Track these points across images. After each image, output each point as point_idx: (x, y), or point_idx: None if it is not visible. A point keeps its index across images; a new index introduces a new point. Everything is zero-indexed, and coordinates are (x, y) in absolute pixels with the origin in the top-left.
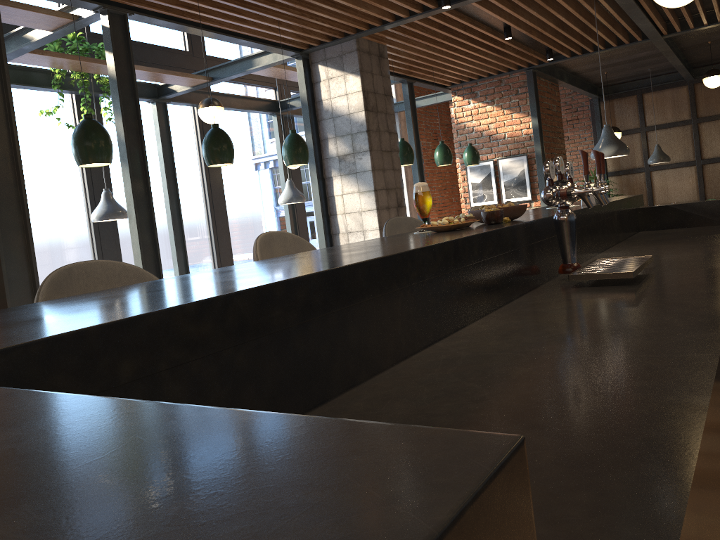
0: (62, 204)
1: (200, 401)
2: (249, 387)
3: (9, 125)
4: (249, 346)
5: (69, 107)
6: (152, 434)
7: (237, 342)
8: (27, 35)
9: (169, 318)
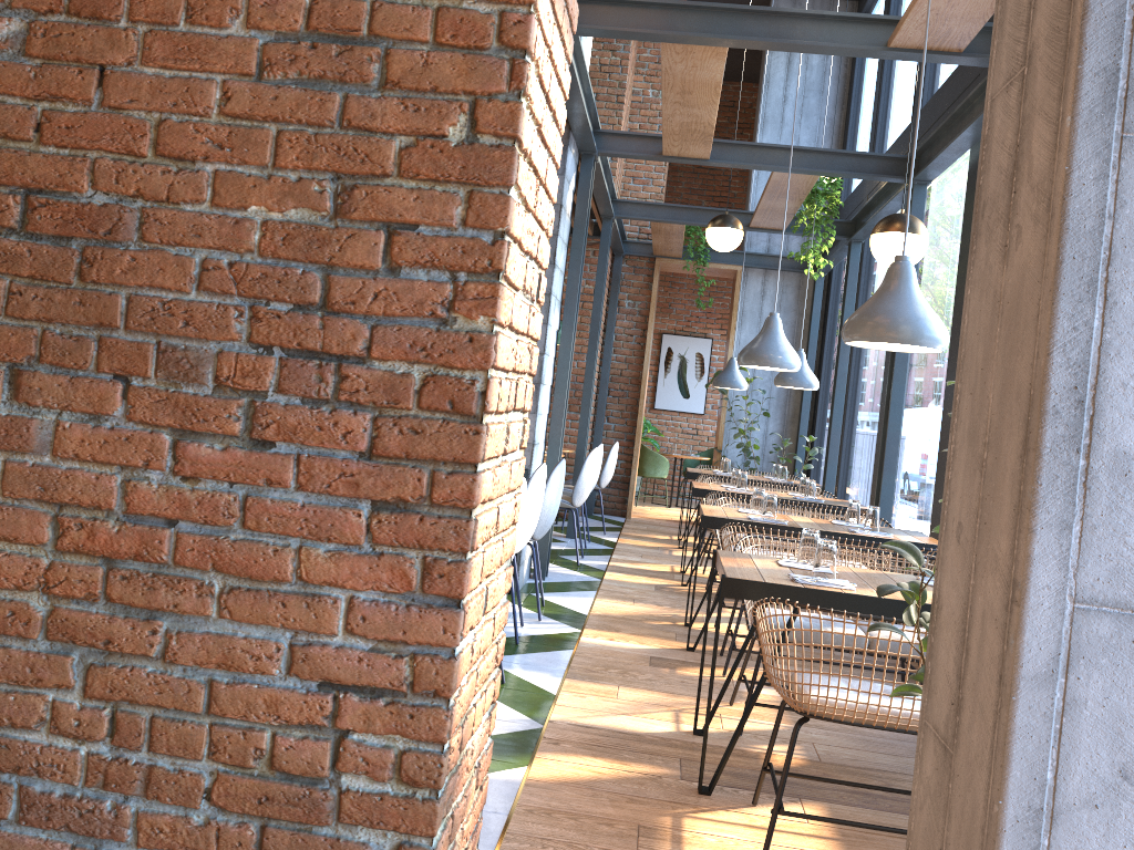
0: (880, 368)
1: None
2: None
3: None
4: None
5: None
6: None
7: None
8: None
9: None
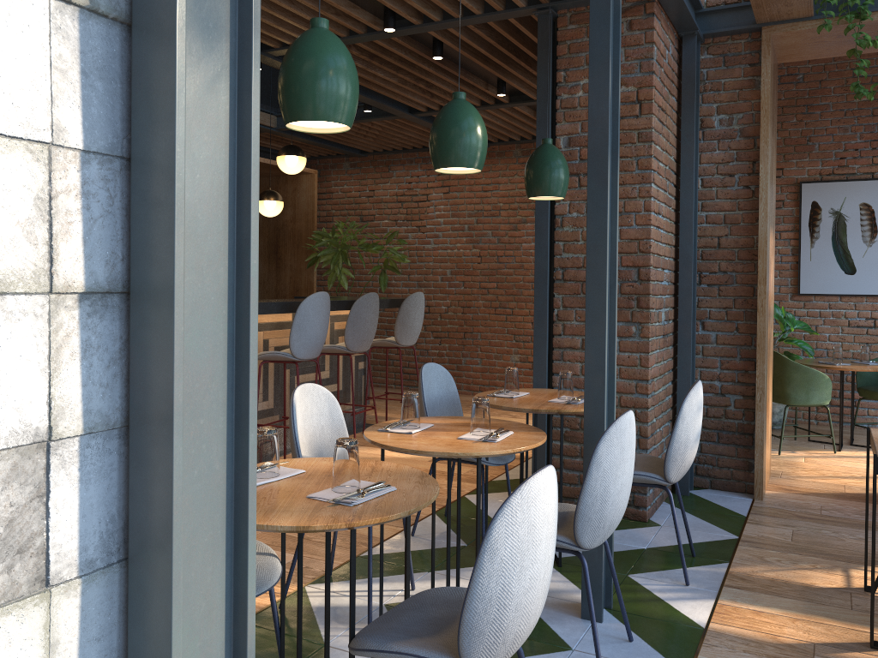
0: None
1: None
2: None
3: None
4: None
5: None
6: None
7: None
8: None
9: None
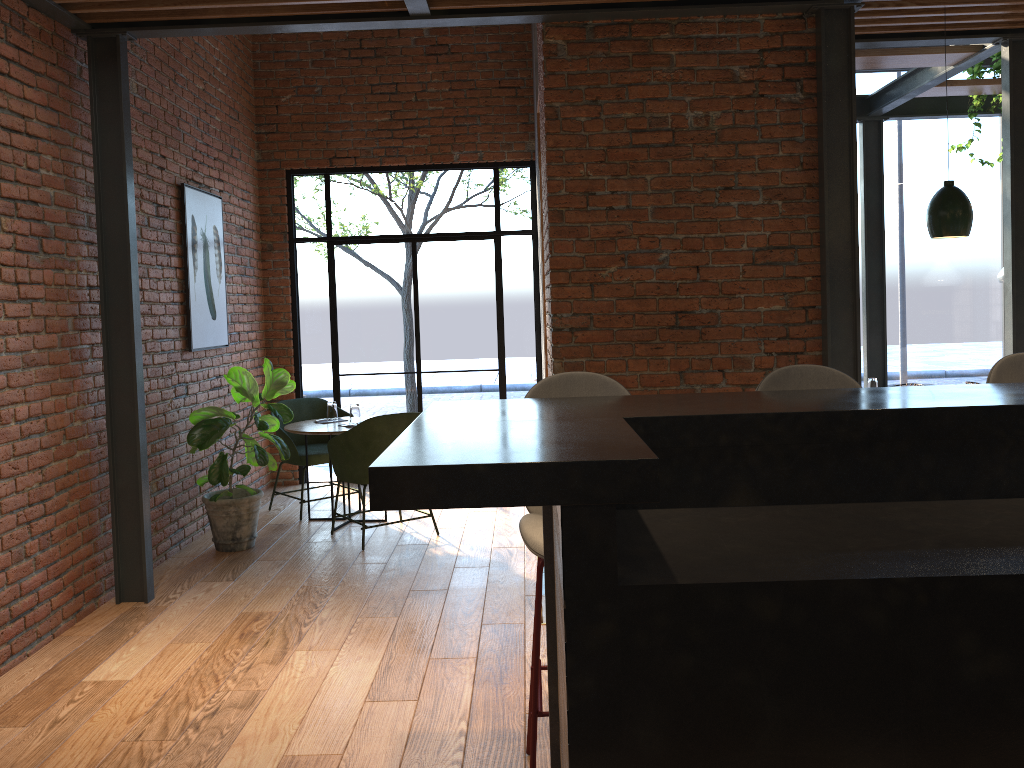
0: (969, 257)
1: (768, 468)
2: (808, 471)
3: (851, 206)
4: (812, 446)
5: (996, 133)
6: (624, 444)
7: (802, 441)
8: (930, 69)
9: (753, 418)
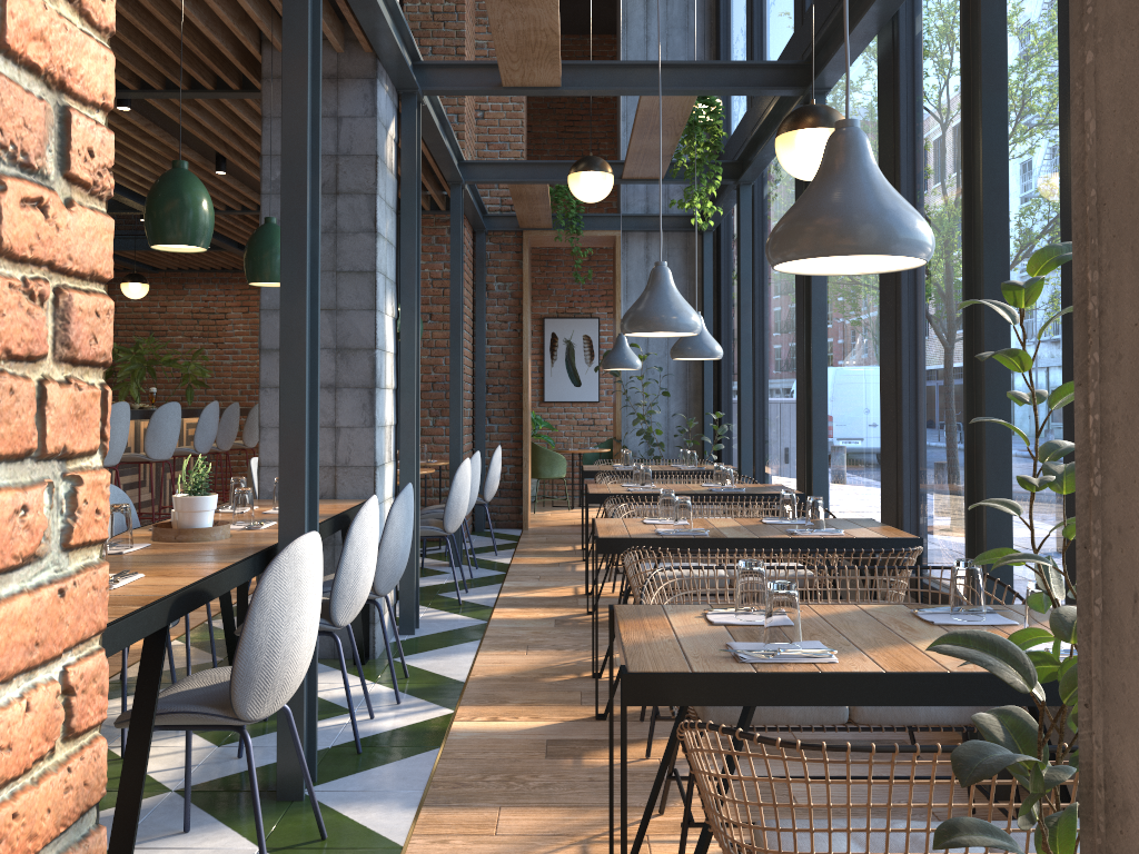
0: (791, 325)
1: None
2: None
3: None
4: None
5: None
6: None
7: None
8: None
9: None
